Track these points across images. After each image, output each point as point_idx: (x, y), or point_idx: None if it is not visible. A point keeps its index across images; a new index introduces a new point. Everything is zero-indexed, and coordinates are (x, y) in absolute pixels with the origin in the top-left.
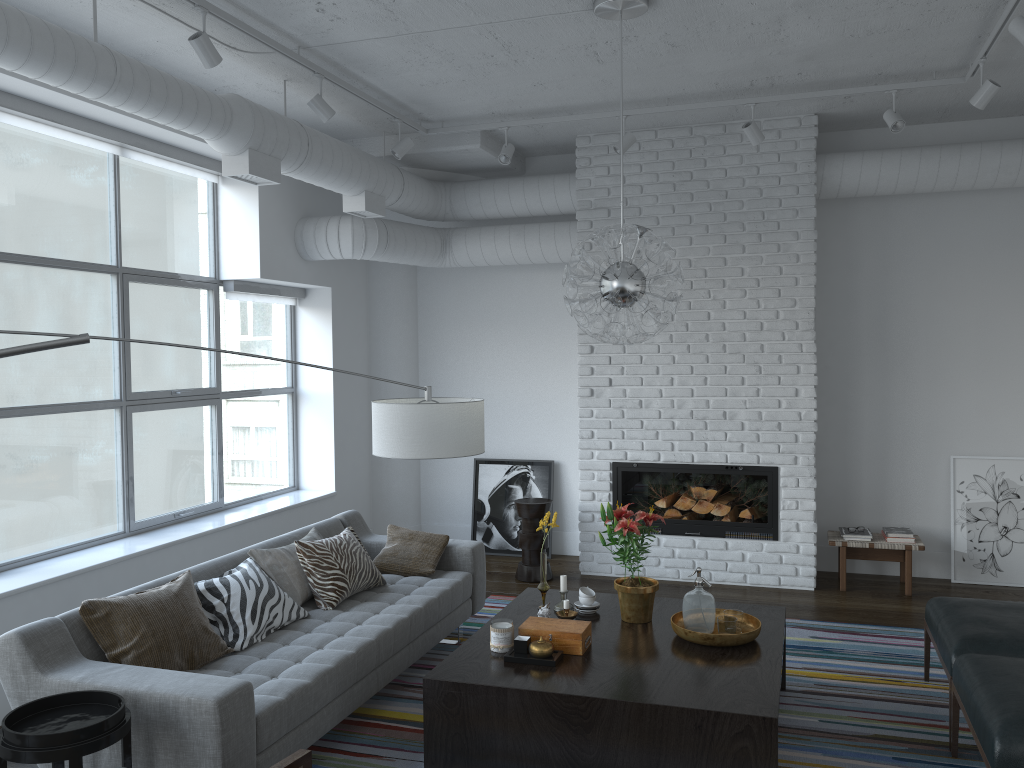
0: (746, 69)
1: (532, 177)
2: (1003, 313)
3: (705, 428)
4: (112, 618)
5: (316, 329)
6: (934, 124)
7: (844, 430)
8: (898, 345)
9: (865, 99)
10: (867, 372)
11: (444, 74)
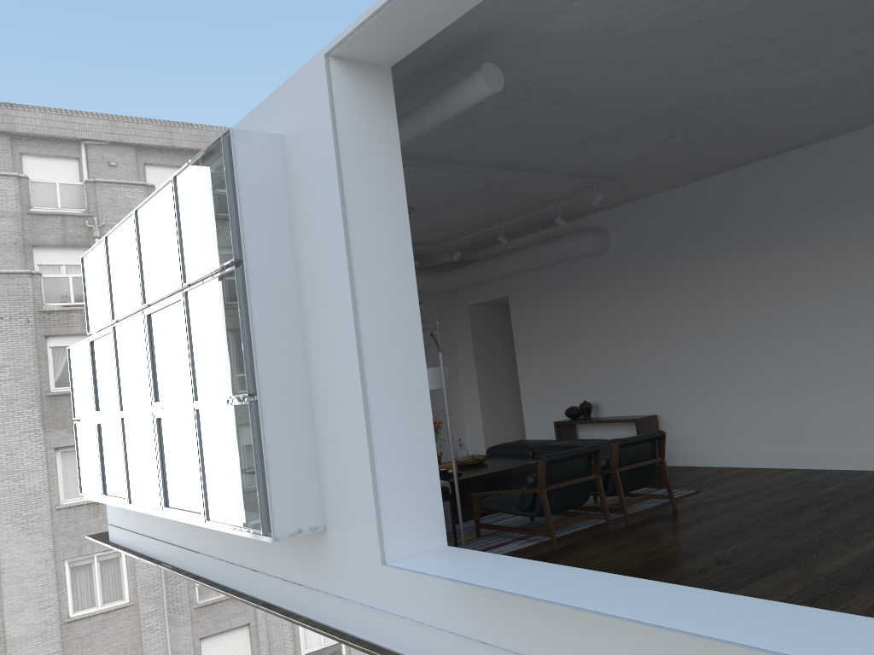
0: None
1: None
2: None
3: None
4: None
5: None
6: None
7: None
8: None
9: None
10: None
11: None
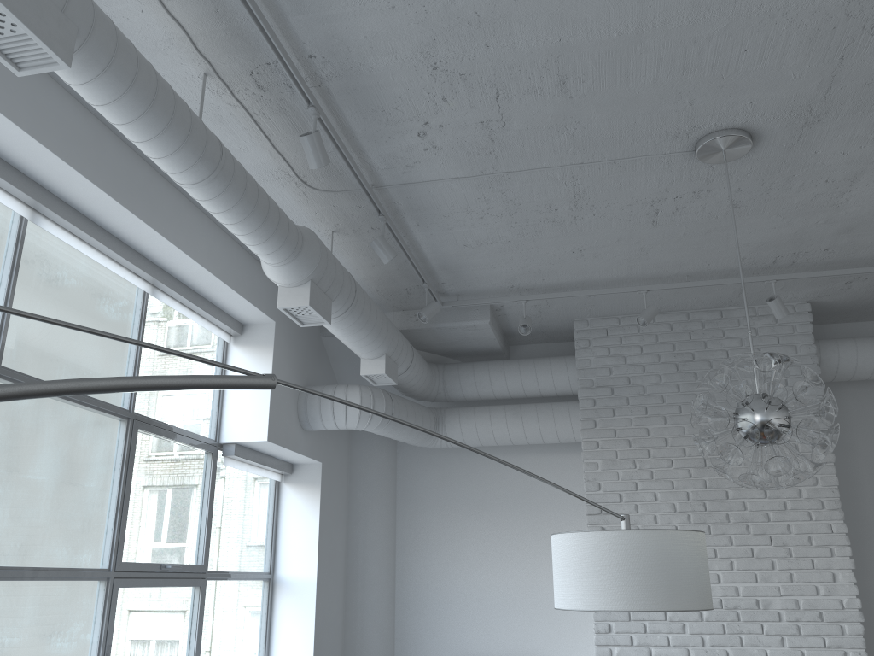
0: (782, 241)
1: (526, 359)
2: None
3: (738, 619)
4: None
5: (301, 507)
6: None
7: (870, 623)
8: None
9: (862, 285)
10: None
11: (495, 232)
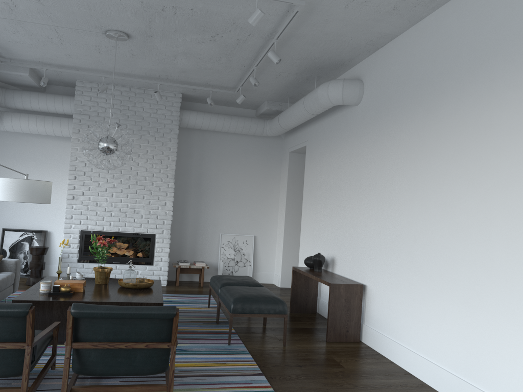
0: (159, 70)
1: (51, 94)
2: (241, 180)
3: (126, 216)
4: None
5: None
6: (223, 106)
7: (182, 222)
8: (204, 189)
9: (200, 91)
10: (192, 199)
11: (23, 40)
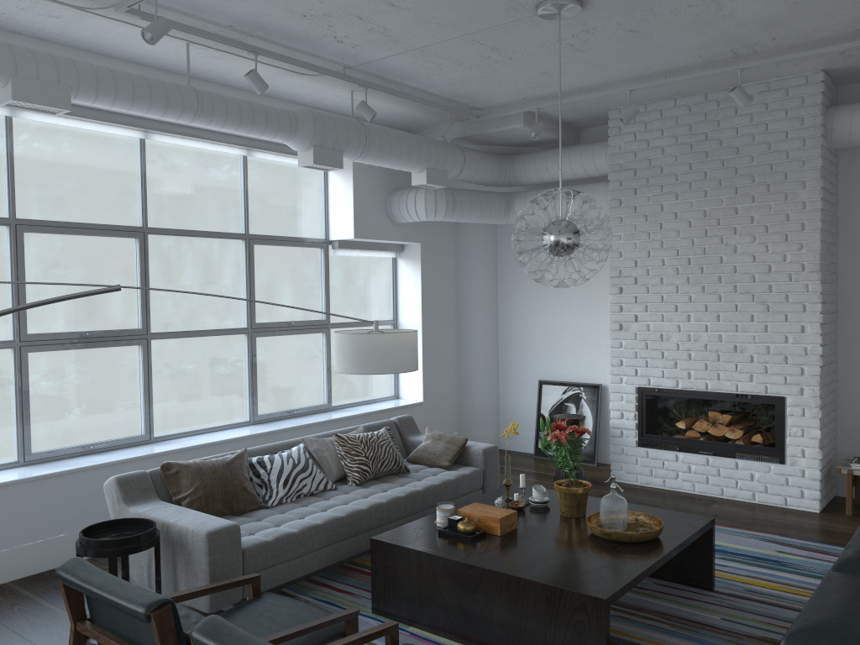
0: (718, 41)
1: (577, 146)
2: None
3: (718, 360)
4: (180, 474)
5: (410, 275)
6: None
7: None
8: None
9: None
10: None
11: (463, 74)
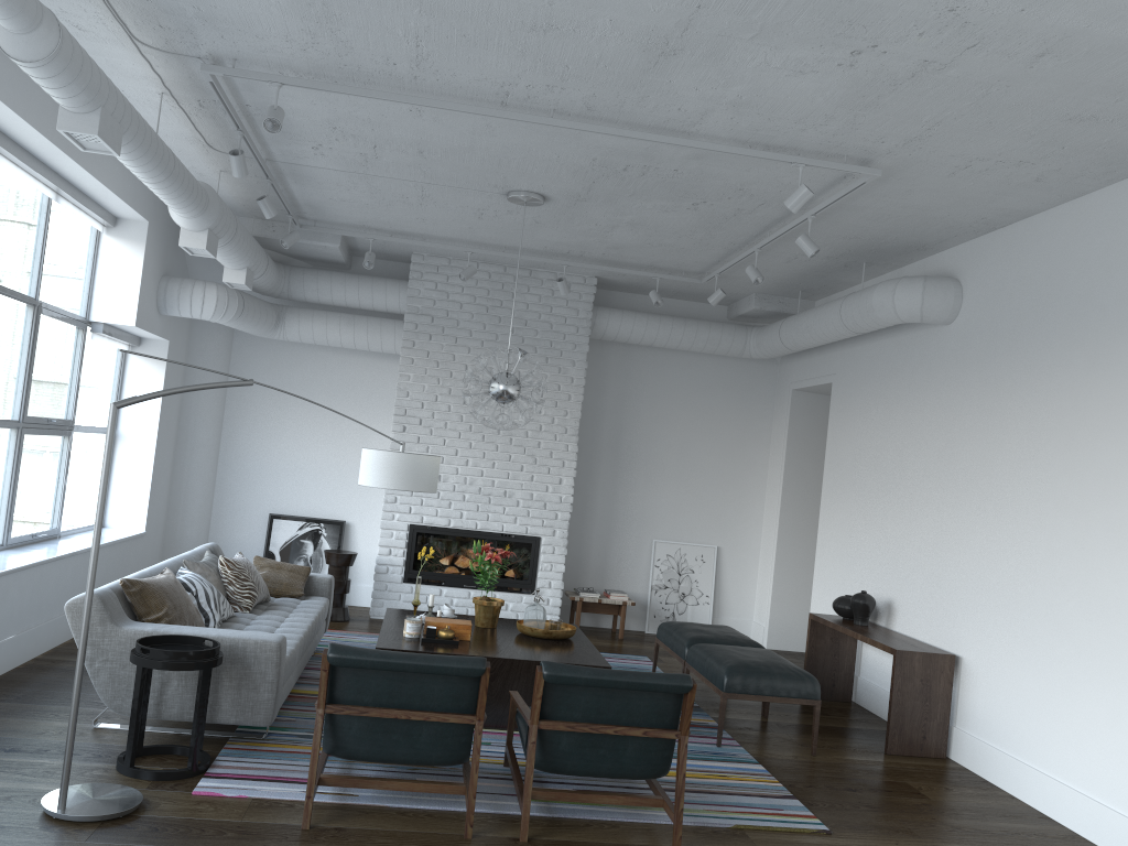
0: (572, 244)
1: (366, 276)
2: (696, 440)
3: (489, 502)
4: (144, 593)
5: (147, 377)
6: (666, 298)
7: (583, 514)
8: (626, 454)
9: (633, 276)
10: (603, 472)
11: (357, 197)
